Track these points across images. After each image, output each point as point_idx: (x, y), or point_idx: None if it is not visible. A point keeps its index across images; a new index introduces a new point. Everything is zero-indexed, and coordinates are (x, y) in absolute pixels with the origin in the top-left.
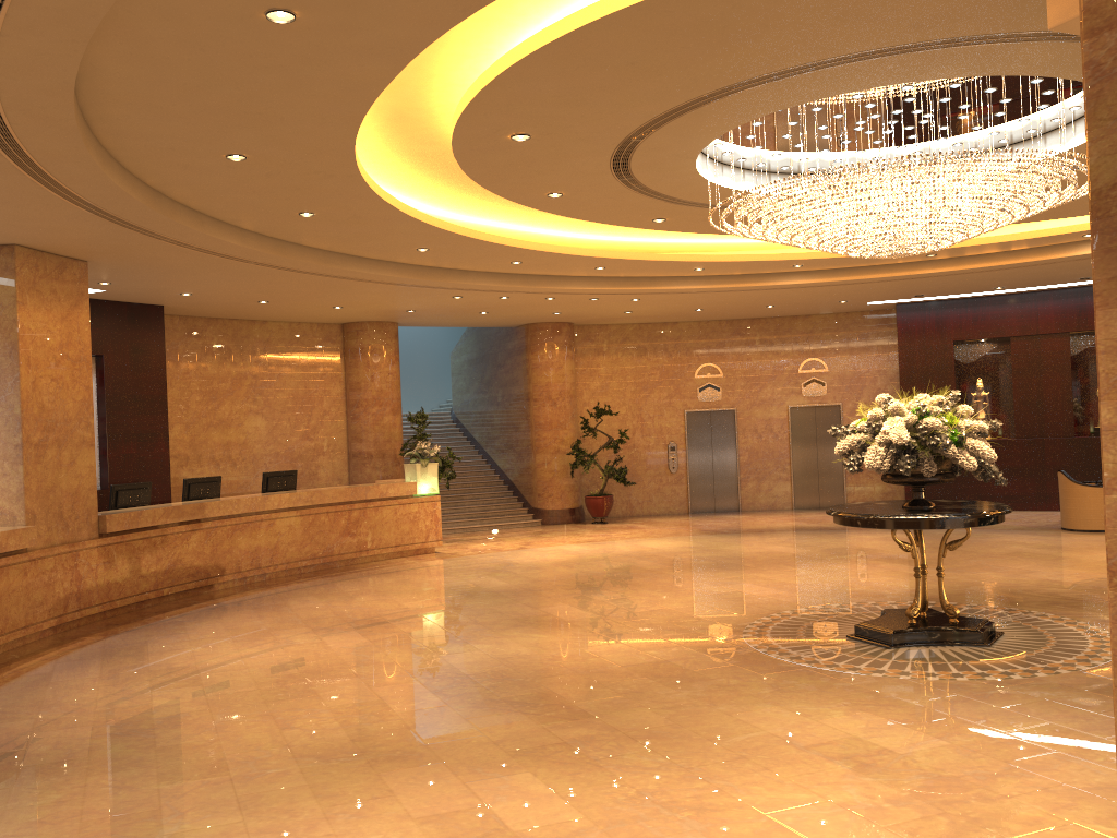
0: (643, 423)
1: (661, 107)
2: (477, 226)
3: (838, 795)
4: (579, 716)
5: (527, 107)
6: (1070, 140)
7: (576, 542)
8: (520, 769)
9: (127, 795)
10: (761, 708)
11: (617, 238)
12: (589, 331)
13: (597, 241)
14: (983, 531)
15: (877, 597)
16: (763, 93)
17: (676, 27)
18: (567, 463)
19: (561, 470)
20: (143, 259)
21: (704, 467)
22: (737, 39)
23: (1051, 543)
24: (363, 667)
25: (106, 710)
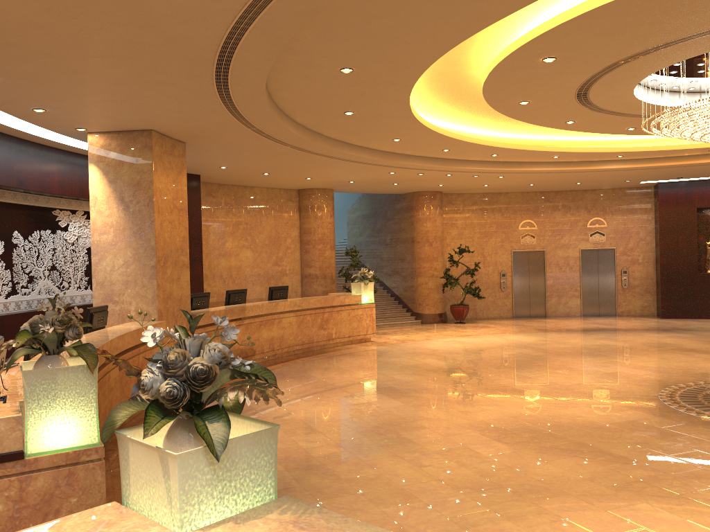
0: (484, 258)
1: (665, 39)
2: None
3: None
4: (625, 460)
5: (577, 37)
6: None
7: (460, 336)
8: (634, 501)
9: (365, 516)
10: None
11: (508, 135)
12: (451, 197)
13: (493, 137)
14: None
15: None
16: None
17: None
18: (438, 283)
19: (434, 288)
20: (223, 142)
21: (523, 288)
22: None
23: None
24: (421, 421)
25: None
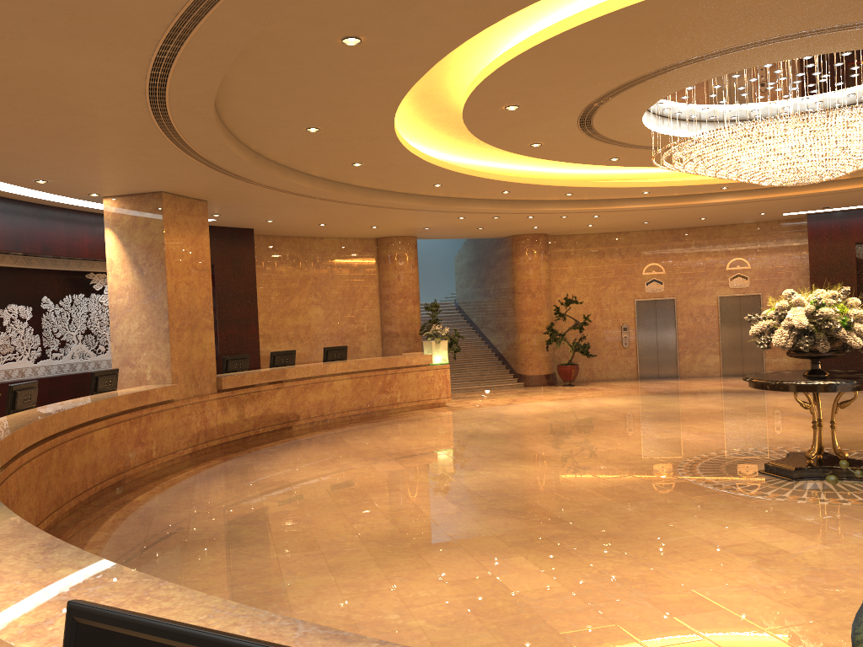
0: (601, 310)
1: (616, 83)
2: (476, 166)
3: (744, 579)
4: (556, 521)
5: (517, 88)
6: None
7: (551, 400)
8: (516, 554)
9: (257, 560)
10: (690, 520)
11: (582, 171)
12: (560, 240)
13: (566, 174)
14: None
15: (785, 443)
16: (692, 69)
17: (627, 31)
18: (543, 340)
19: (538, 346)
20: (244, 198)
21: (649, 343)
22: (672, 36)
23: None
24: (402, 484)
25: (234, 508)
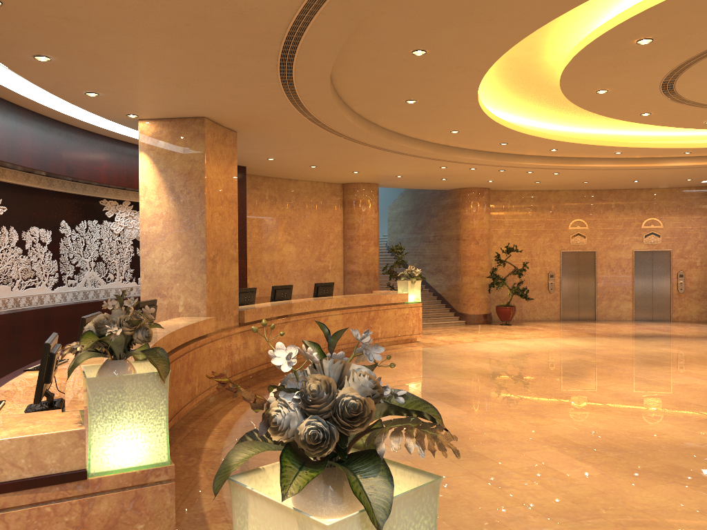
0: (532, 258)
1: None
2: None
3: None
4: None
5: (684, 14)
6: None
7: (510, 339)
8: None
9: None
10: None
11: (570, 129)
12: (498, 194)
13: (553, 131)
14: None
15: None
16: None
17: None
18: (484, 283)
19: (480, 288)
20: (275, 131)
21: (572, 289)
22: None
23: None
24: (490, 433)
25: None
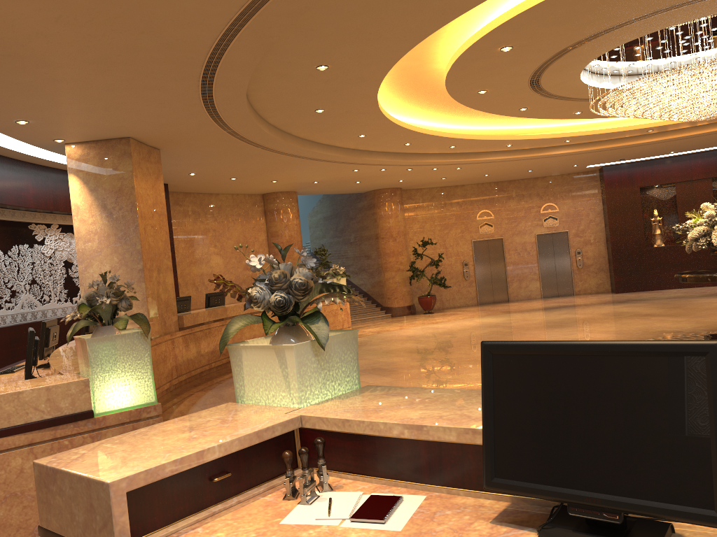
0: (446, 250)
1: (608, 25)
2: None
3: None
4: None
5: (532, 26)
6: None
7: (432, 323)
8: None
9: None
10: None
11: (464, 127)
12: (410, 193)
13: (450, 130)
14: (683, 299)
15: (678, 332)
16: (674, 13)
17: None
18: (405, 277)
19: (401, 282)
20: (196, 146)
21: (485, 275)
22: None
23: None
24: None
25: None
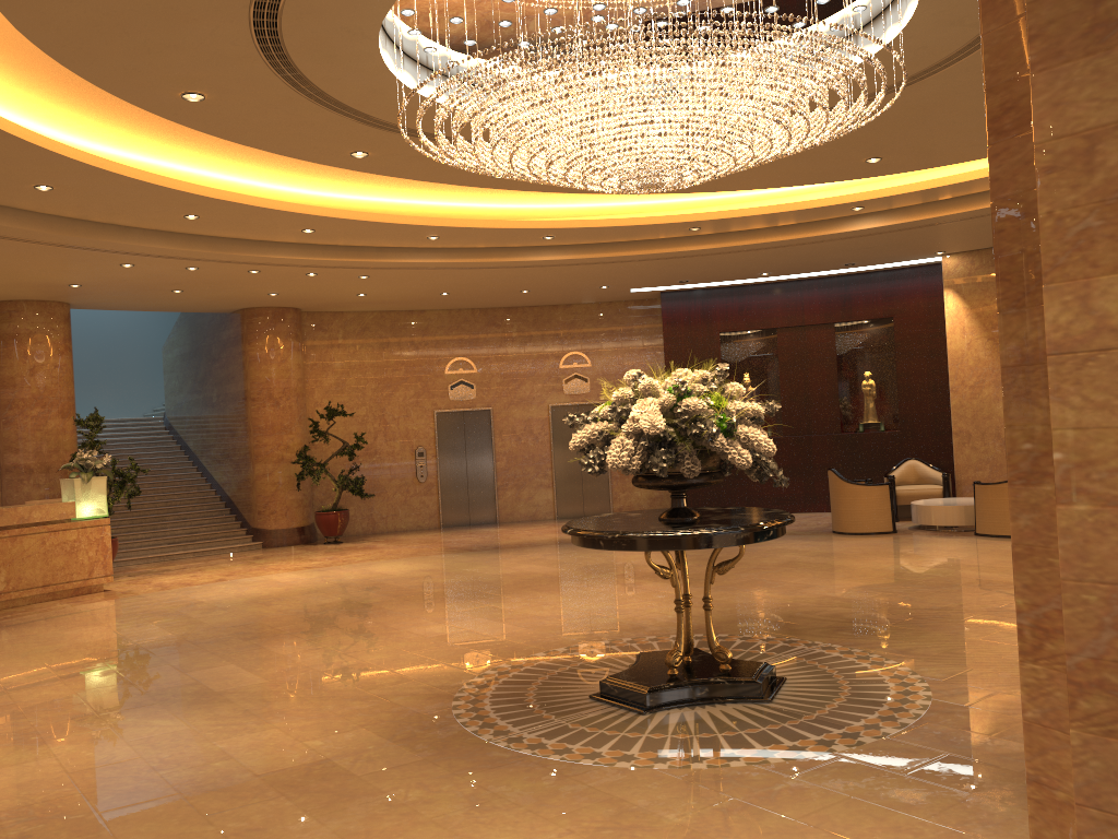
0: (386, 426)
1: None
2: (129, 163)
3: None
4: None
5: None
6: (852, 56)
7: (292, 570)
8: None
9: None
10: None
11: (329, 193)
12: (321, 319)
13: (303, 197)
14: None
15: (635, 631)
16: None
17: None
18: (294, 473)
19: (286, 482)
20: None
21: (457, 475)
22: None
23: (824, 550)
24: None
25: None
